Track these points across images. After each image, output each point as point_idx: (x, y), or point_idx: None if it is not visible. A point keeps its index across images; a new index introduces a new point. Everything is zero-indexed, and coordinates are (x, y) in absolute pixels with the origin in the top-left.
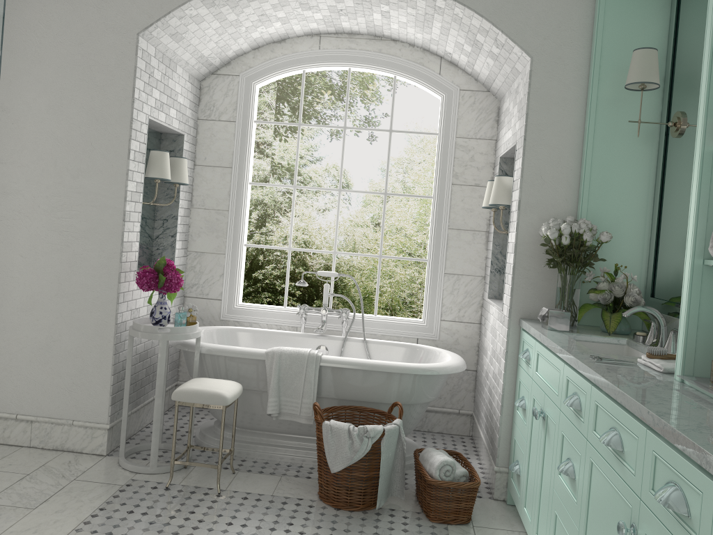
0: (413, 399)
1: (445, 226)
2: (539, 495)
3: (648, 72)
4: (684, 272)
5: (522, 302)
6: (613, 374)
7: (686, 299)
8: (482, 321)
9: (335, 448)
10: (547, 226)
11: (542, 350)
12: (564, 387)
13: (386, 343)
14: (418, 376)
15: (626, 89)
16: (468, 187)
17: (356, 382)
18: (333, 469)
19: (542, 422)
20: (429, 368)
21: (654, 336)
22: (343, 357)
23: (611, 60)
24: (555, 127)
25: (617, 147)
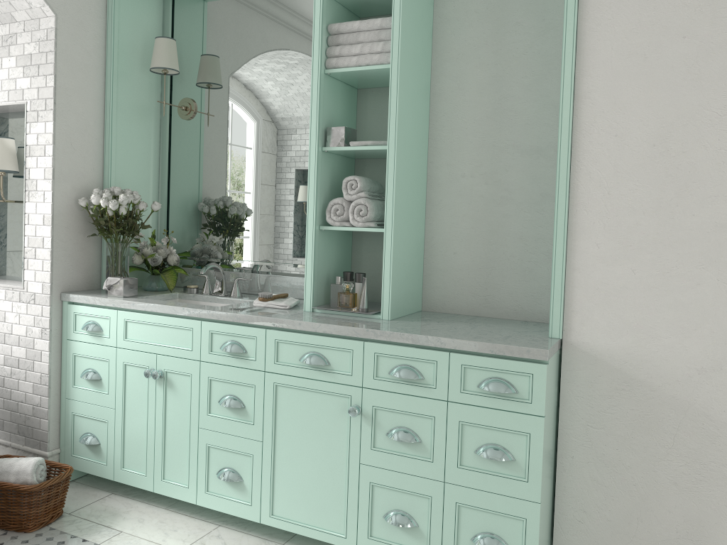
0: None
1: None
2: (164, 444)
3: (175, 61)
4: (307, 235)
5: (62, 276)
6: (283, 316)
7: (312, 254)
8: None
9: None
10: (104, 197)
11: (139, 317)
12: (206, 340)
13: None
14: None
15: (137, 68)
16: None
17: None
18: None
19: (155, 381)
20: None
21: (210, 286)
22: None
23: (126, 37)
24: (81, 94)
25: (133, 121)
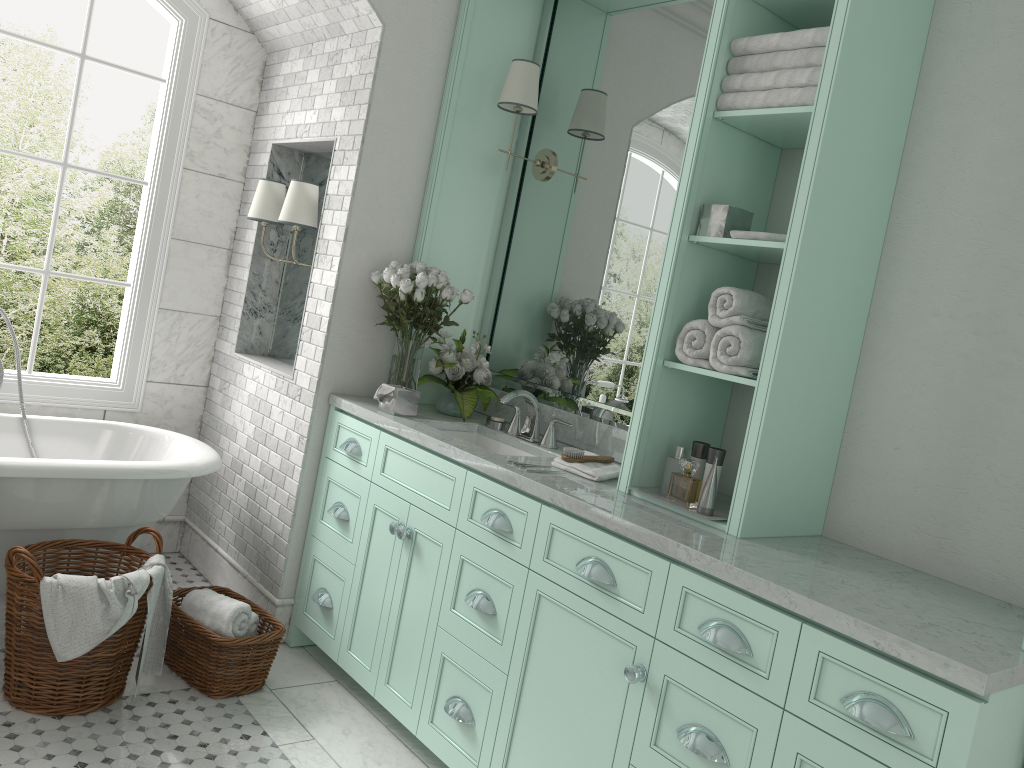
0: (149, 516)
1: (168, 234)
2: (396, 635)
3: (531, 95)
4: (641, 372)
5: (335, 371)
6: (571, 490)
7: (643, 403)
8: (213, 383)
9: (72, 620)
10: (397, 274)
11: (401, 446)
12: (467, 500)
13: (65, 422)
14: (163, 481)
15: (487, 102)
16: (208, 178)
17: (58, 498)
18: (67, 655)
19: (402, 541)
20: (186, 468)
21: (519, 423)
22: (37, 459)
23: (477, 59)
24: (402, 132)
25: (469, 176)
